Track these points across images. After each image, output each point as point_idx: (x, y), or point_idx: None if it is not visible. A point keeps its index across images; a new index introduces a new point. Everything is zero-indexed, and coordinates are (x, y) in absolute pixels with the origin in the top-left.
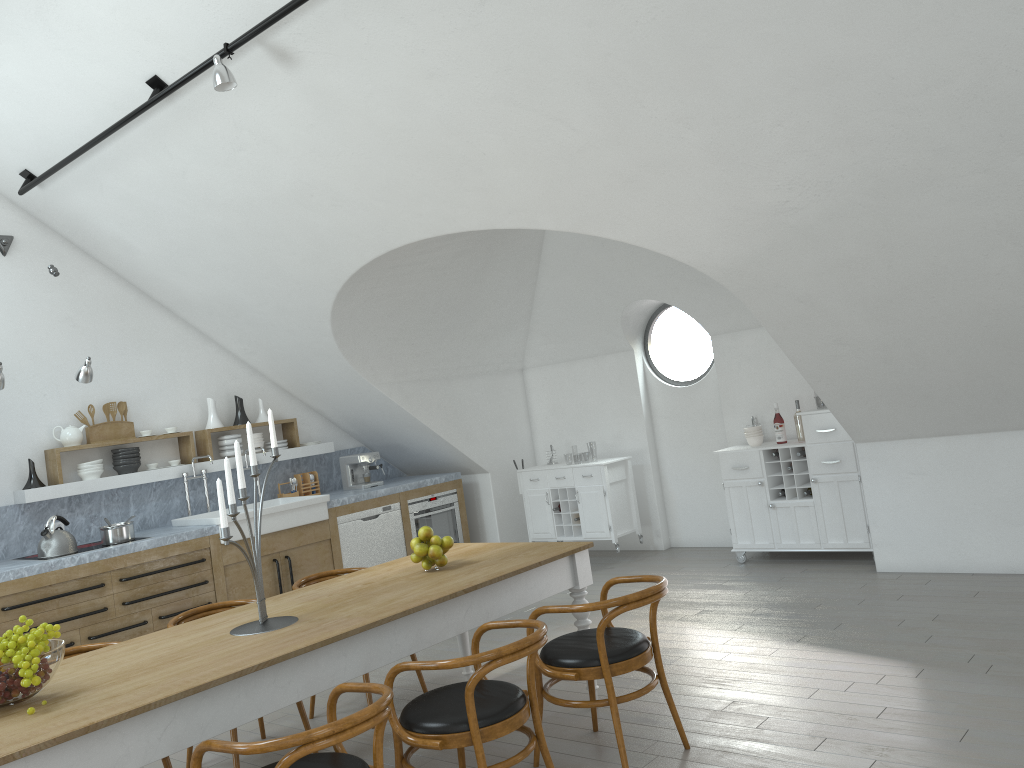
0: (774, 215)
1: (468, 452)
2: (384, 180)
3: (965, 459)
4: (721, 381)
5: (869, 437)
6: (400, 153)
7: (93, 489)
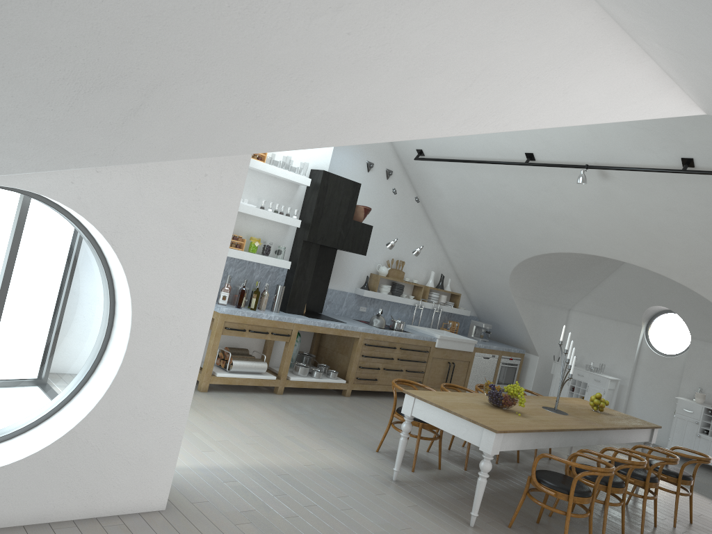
0: None
1: (534, 342)
2: (607, 230)
3: None
4: (688, 362)
5: None
6: (626, 225)
7: (385, 299)
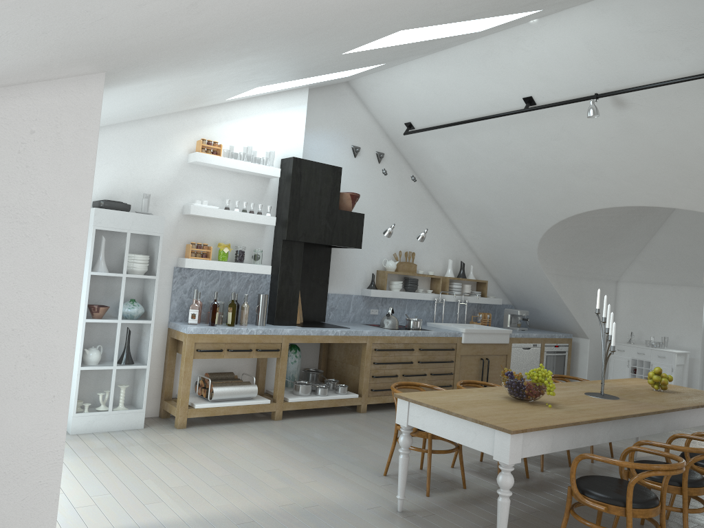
0: None
1: (581, 324)
2: (638, 172)
3: None
4: None
5: None
6: (659, 161)
7: (397, 296)
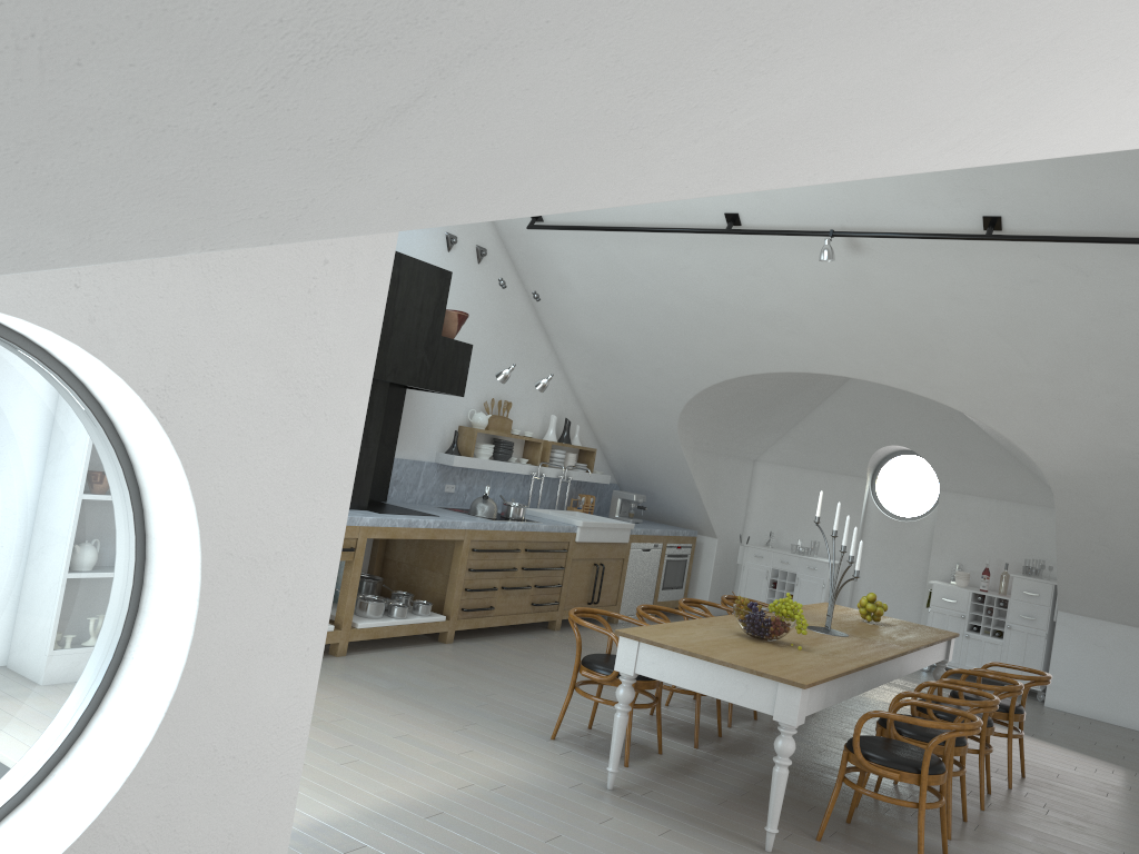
0: (1122, 457)
1: (711, 517)
2: (851, 334)
3: (1138, 646)
4: (938, 527)
5: (1071, 609)
6: (882, 325)
7: (486, 467)
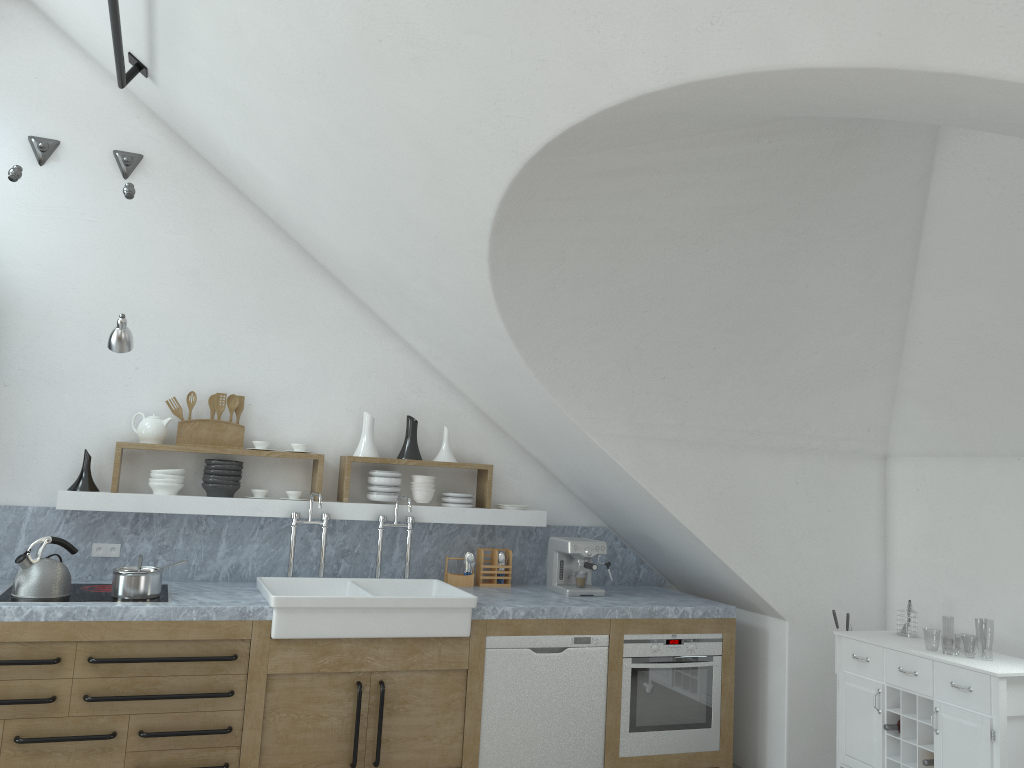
0: None
1: (751, 578)
2: None
3: None
4: None
5: None
6: None
7: (156, 509)
